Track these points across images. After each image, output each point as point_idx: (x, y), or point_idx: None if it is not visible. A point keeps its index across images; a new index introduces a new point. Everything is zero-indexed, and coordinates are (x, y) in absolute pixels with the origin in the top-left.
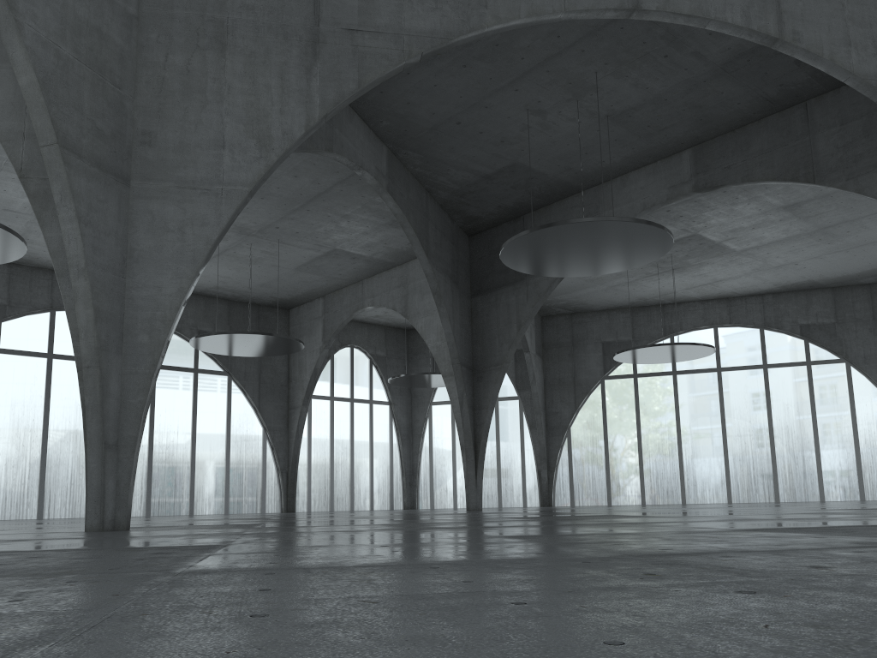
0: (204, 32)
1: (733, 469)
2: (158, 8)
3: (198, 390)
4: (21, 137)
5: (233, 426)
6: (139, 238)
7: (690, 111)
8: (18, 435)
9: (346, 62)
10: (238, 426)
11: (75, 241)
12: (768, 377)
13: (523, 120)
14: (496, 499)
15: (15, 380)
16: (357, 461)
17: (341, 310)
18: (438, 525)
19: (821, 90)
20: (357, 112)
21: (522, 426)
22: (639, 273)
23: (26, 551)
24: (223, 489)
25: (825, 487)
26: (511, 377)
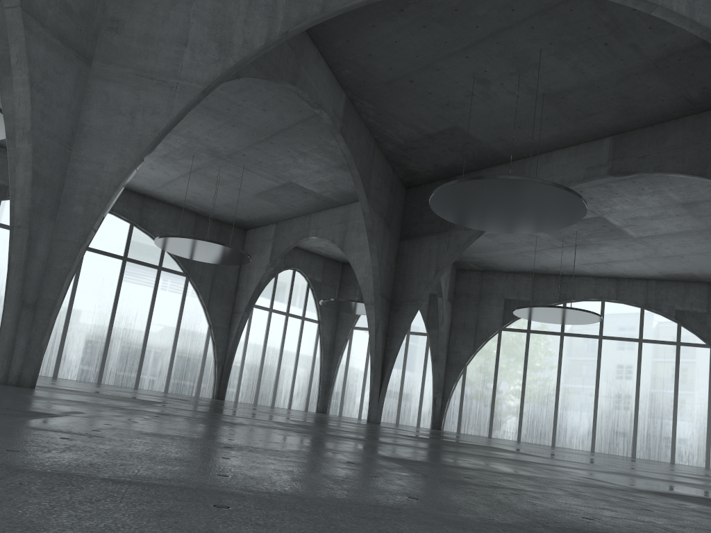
0: None
1: (600, 424)
2: None
3: (159, 284)
4: None
5: (183, 319)
6: (91, 116)
7: (618, 101)
8: None
9: None
10: (188, 320)
11: (25, 104)
12: (642, 350)
13: (469, 87)
14: (395, 416)
15: (5, 251)
16: (283, 366)
17: (289, 236)
18: (326, 431)
19: None
20: (324, 57)
21: (427, 358)
22: (546, 244)
23: None
24: (166, 371)
25: (676, 451)
26: (424, 316)
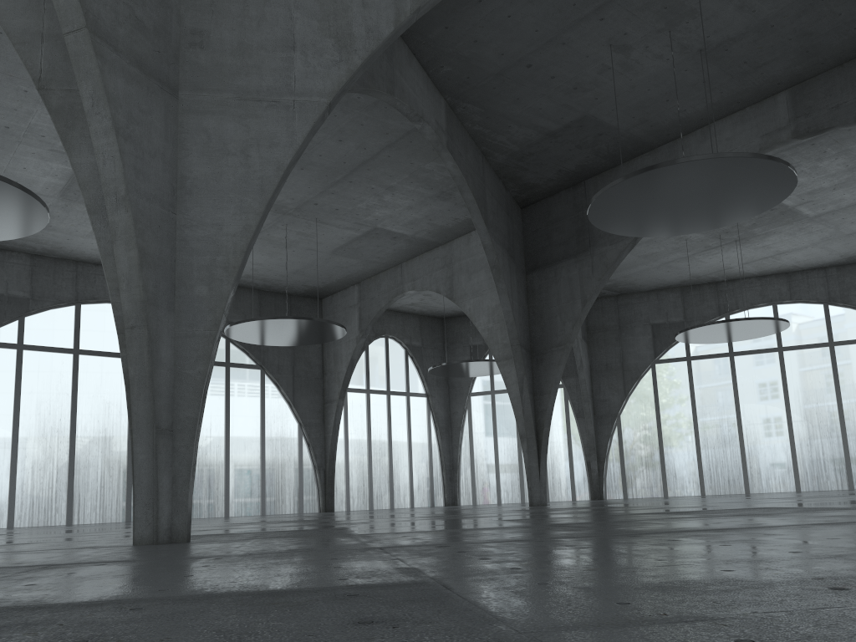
0: None
1: (800, 455)
2: None
3: (230, 385)
4: (39, 39)
5: (267, 422)
6: (191, 164)
7: (797, 41)
8: (44, 436)
9: None
10: (272, 422)
11: (112, 160)
12: (835, 355)
13: (603, 59)
14: None
15: (40, 378)
16: (395, 456)
17: (378, 296)
18: (619, 527)
19: None
20: (416, 56)
21: (568, 415)
22: (697, 247)
23: (59, 606)
24: (258, 489)
25: None
26: None
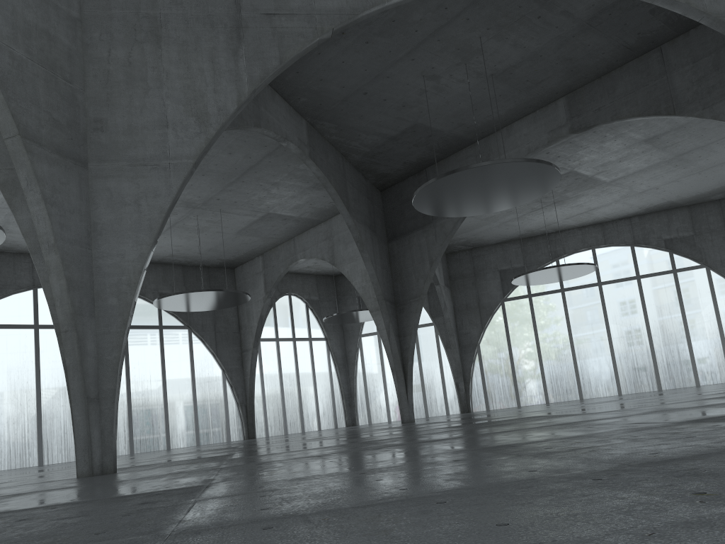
0: (140, 27)
1: (620, 366)
2: (97, 11)
3: (164, 343)
4: None
5: (196, 371)
6: (100, 213)
7: (562, 64)
8: (15, 396)
9: (267, 43)
10: (201, 370)
11: (44, 220)
12: (642, 286)
13: (420, 85)
14: (423, 410)
15: (9, 350)
16: (303, 390)
17: (278, 264)
18: (392, 442)
19: (673, 34)
20: (278, 92)
21: (439, 347)
22: (526, 209)
23: (17, 510)
24: (193, 425)
25: (699, 374)
26: (426, 307)
